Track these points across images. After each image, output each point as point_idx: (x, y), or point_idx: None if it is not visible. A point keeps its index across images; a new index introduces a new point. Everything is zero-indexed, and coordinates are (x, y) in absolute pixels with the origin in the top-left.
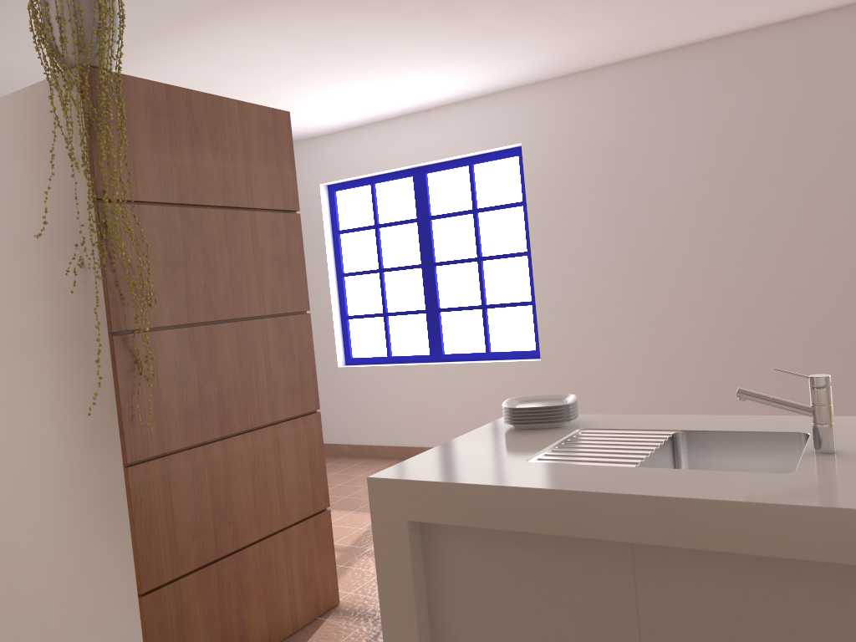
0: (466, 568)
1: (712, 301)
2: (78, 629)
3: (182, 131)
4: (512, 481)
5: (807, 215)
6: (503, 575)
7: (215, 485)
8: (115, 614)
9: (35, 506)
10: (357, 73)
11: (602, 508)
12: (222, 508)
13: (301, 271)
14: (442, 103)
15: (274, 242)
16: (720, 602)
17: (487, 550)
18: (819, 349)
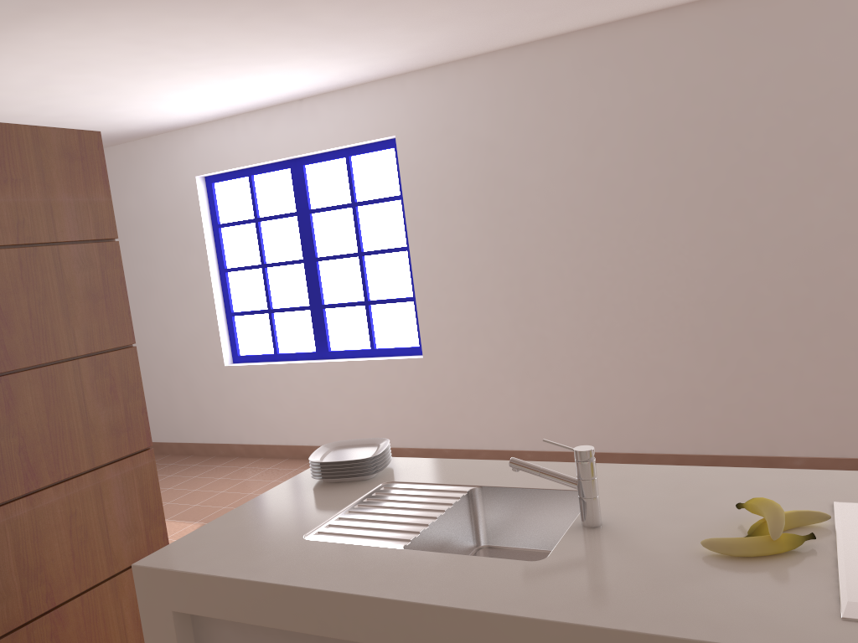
0: None
1: (584, 297)
2: None
3: None
4: (270, 572)
5: (671, 212)
6: None
7: (20, 545)
8: None
9: None
10: (208, 69)
11: (346, 609)
12: (31, 568)
13: (122, 302)
14: (314, 93)
15: (86, 276)
16: None
17: (253, 640)
18: (685, 344)
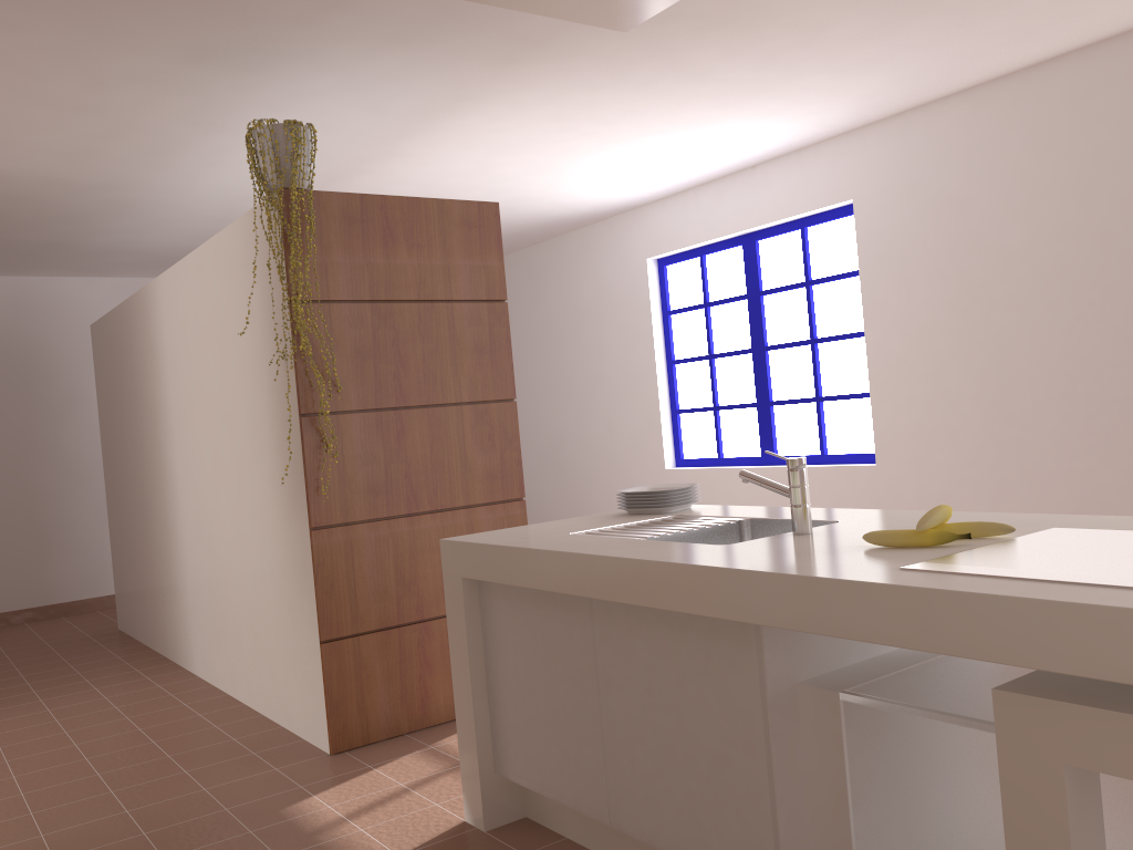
0: (503, 622)
1: (1077, 392)
2: (290, 673)
3: (375, 234)
4: (523, 543)
5: None
6: (523, 628)
7: (399, 557)
8: (308, 659)
9: (266, 565)
10: (634, 140)
11: (560, 565)
12: (406, 579)
13: (506, 359)
14: (765, 157)
15: (475, 332)
16: (639, 652)
17: (514, 606)
18: None
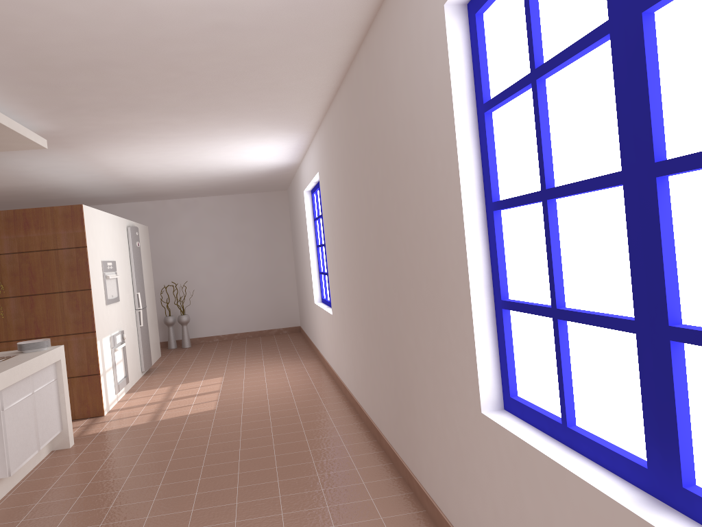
0: None
1: (346, 288)
2: None
3: (20, 225)
4: None
5: (352, 233)
6: None
7: None
8: None
9: None
10: (208, 151)
11: None
12: None
13: (86, 272)
14: (302, 146)
15: (69, 261)
16: None
17: None
18: (361, 332)
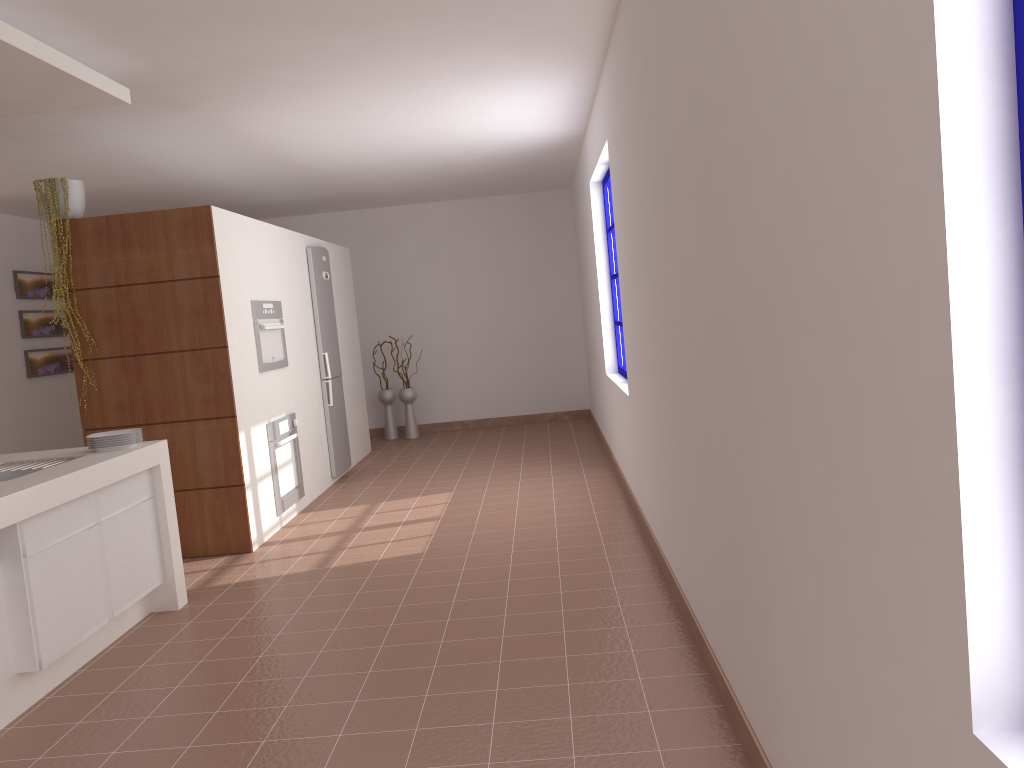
0: None
1: (648, 350)
2: None
3: (117, 241)
4: None
5: (656, 243)
6: None
7: None
8: None
9: None
10: (419, 112)
11: None
12: None
13: (218, 318)
14: (582, 96)
15: (192, 301)
16: None
17: None
18: (672, 436)
